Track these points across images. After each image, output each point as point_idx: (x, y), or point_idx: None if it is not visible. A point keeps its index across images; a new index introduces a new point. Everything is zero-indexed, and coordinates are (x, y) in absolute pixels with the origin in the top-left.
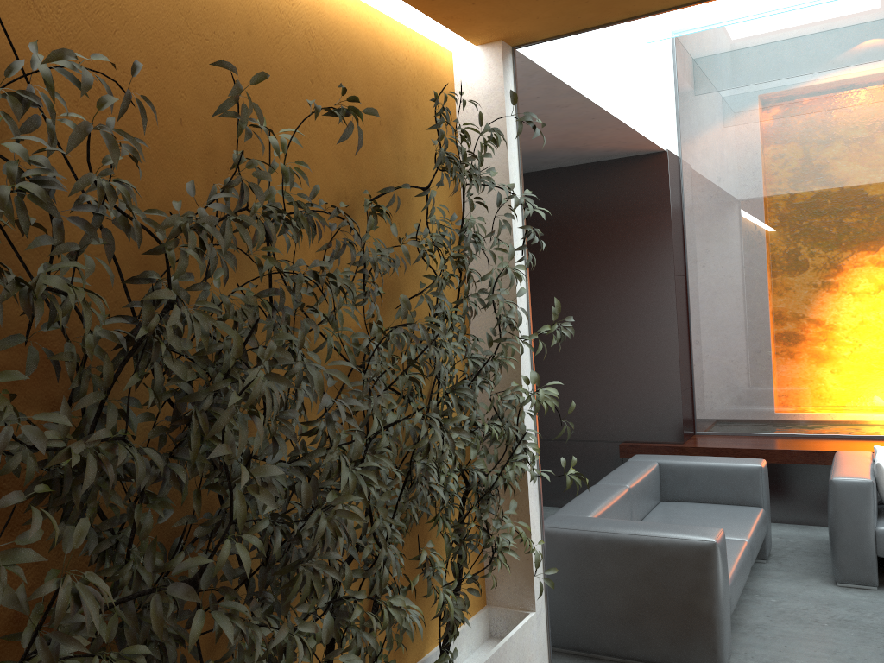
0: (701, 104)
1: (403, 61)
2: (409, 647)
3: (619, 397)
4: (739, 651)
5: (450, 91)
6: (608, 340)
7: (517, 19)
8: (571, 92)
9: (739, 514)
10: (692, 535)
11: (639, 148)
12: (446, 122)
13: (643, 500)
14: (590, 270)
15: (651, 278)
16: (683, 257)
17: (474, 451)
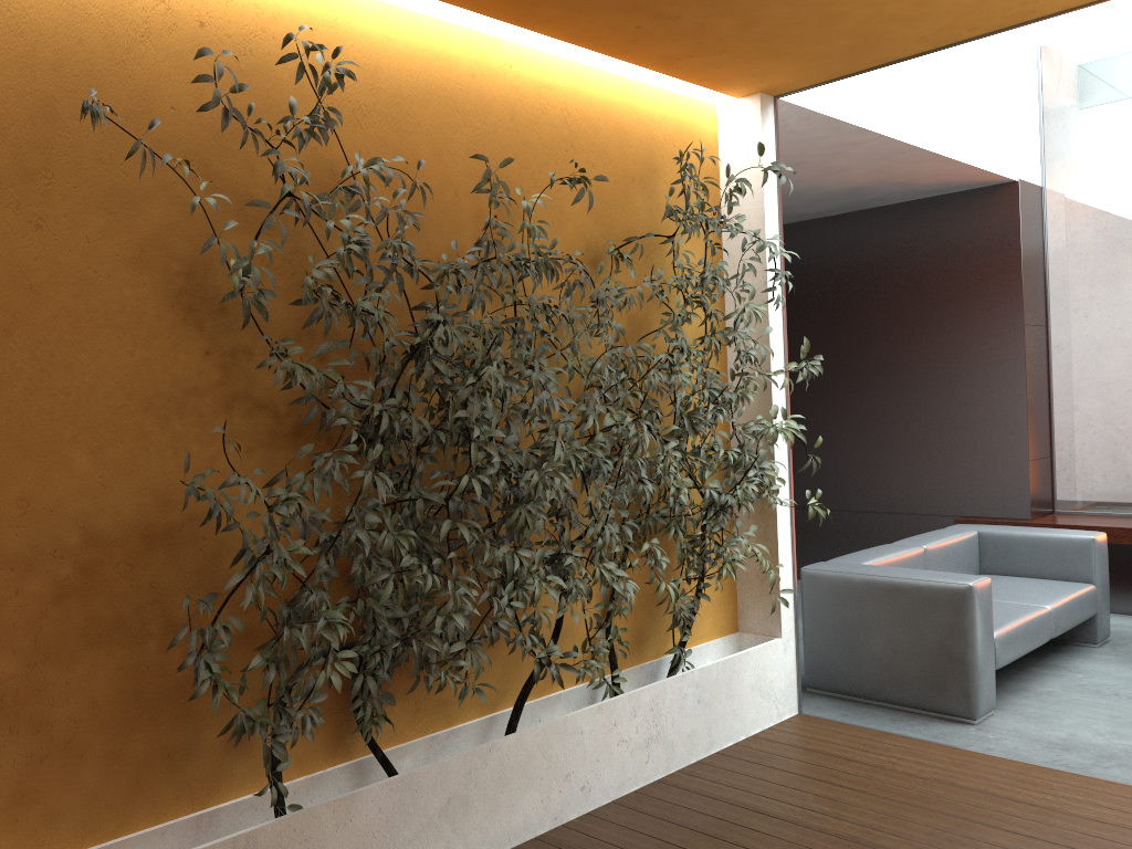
0: (1070, 123)
1: (659, 121)
2: (648, 643)
3: (956, 465)
4: (1009, 708)
5: (712, 142)
6: (945, 400)
7: (767, 75)
8: (860, 130)
9: (1058, 587)
10: (950, 579)
11: (980, 180)
12: (689, 176)
13: (947, 565)
14: (926, 320)
15: (996, 328)
16: (1042, 304)
17: (709, 472)
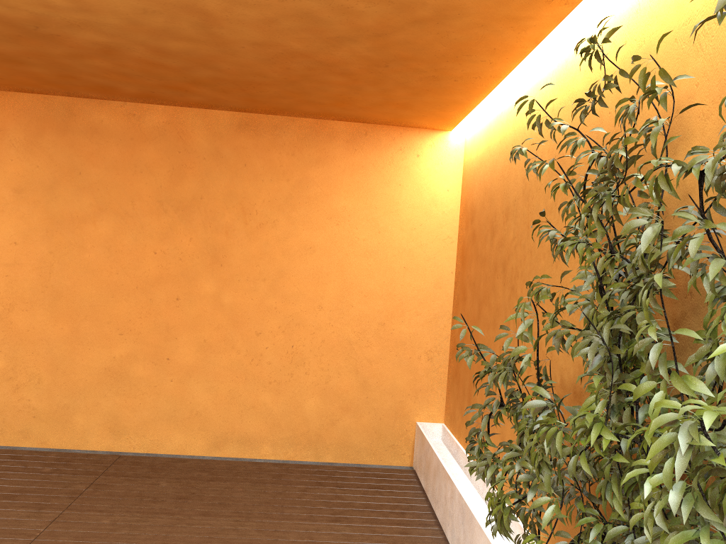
0: None
1: None
2: None
3: None
4: None
5: None
6: None
7: None
8: None
9: None
10: None
11: None
12: None
13: None
14: None
15: None
16: None
17: None
